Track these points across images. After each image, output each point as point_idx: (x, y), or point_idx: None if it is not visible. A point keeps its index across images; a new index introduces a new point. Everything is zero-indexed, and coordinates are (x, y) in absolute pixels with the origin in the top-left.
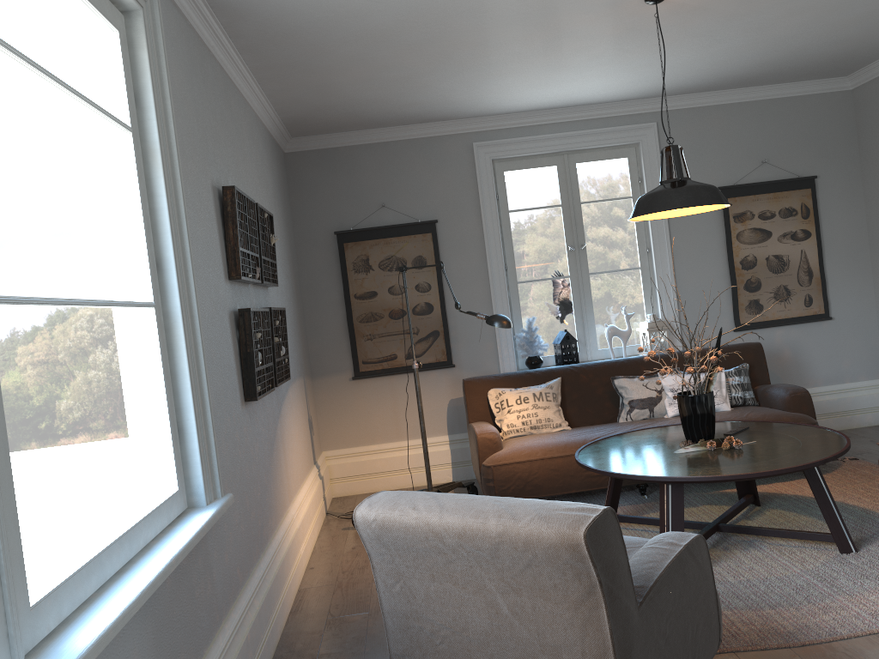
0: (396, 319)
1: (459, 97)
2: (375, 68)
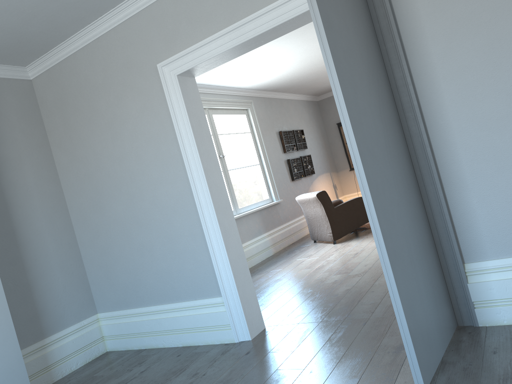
0: None
1: None
2: (322, 82)
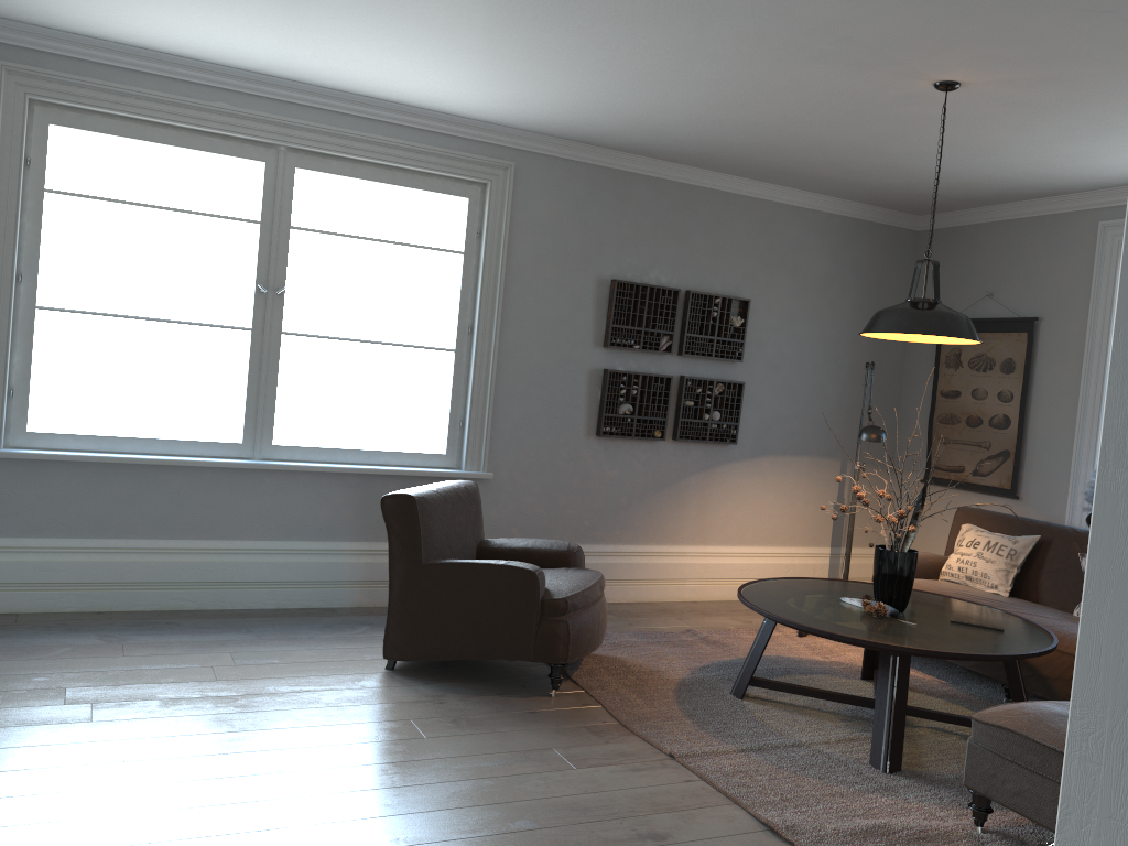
0: (971, 427)
1: (1006, 174)
2: (831, 164)
